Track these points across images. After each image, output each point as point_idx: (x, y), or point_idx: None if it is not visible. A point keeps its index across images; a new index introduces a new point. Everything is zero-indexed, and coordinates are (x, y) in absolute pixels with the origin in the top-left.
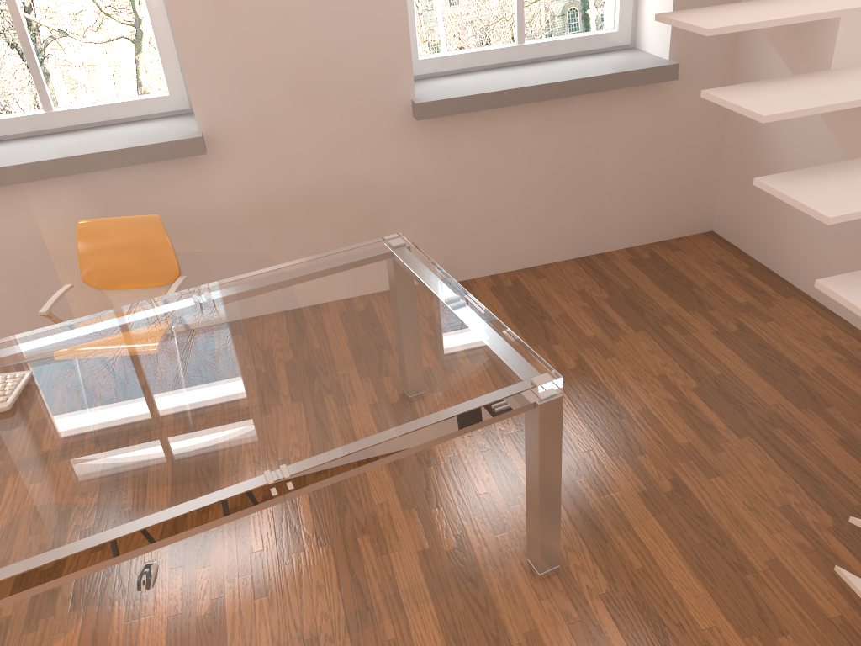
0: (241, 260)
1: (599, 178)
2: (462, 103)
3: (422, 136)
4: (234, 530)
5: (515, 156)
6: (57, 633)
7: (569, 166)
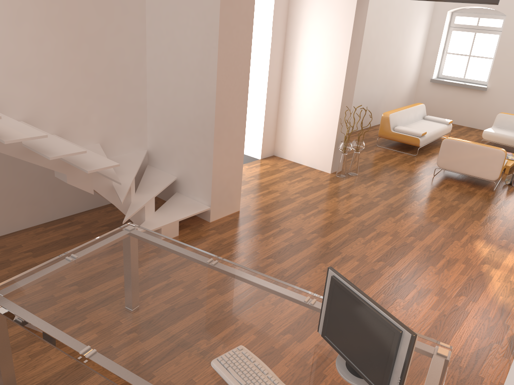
0: None
1: None
2: None
3: None
4: None
5: None
6: None
7: None
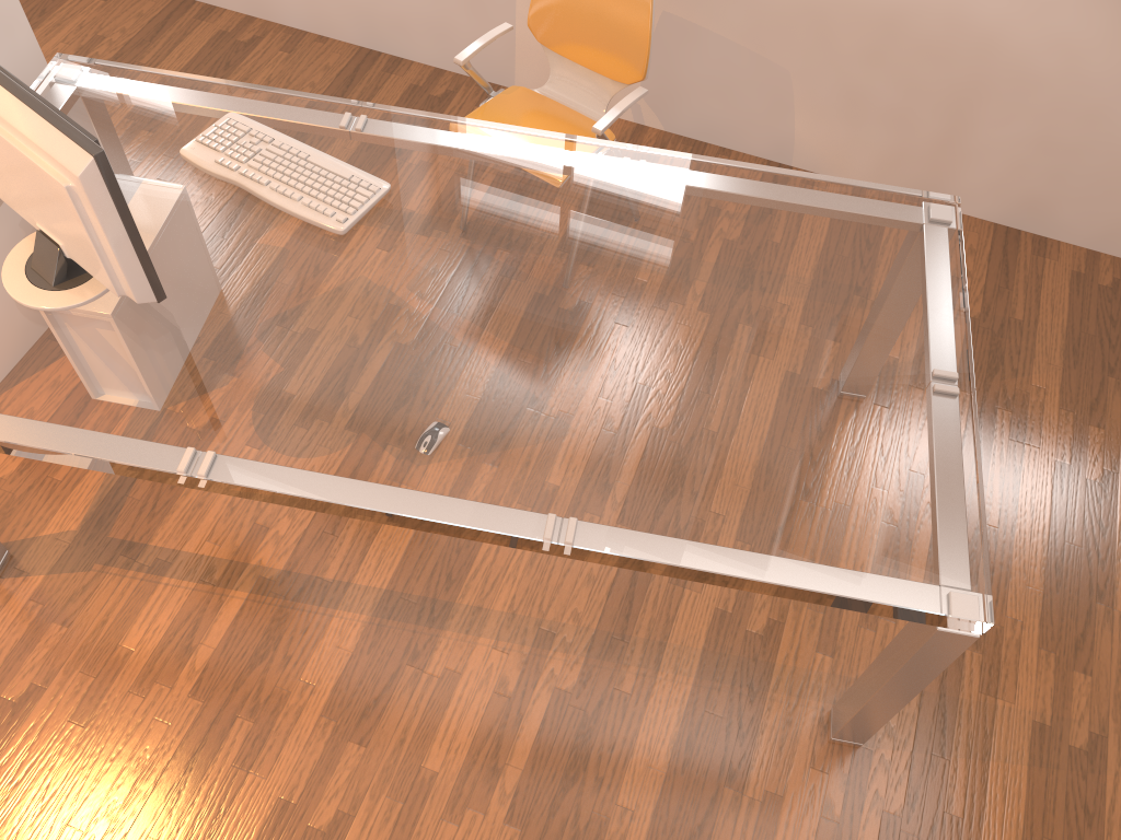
0: (748, 63)
1: None
2: None
3: None
4: None
5: None
6: None
7: None
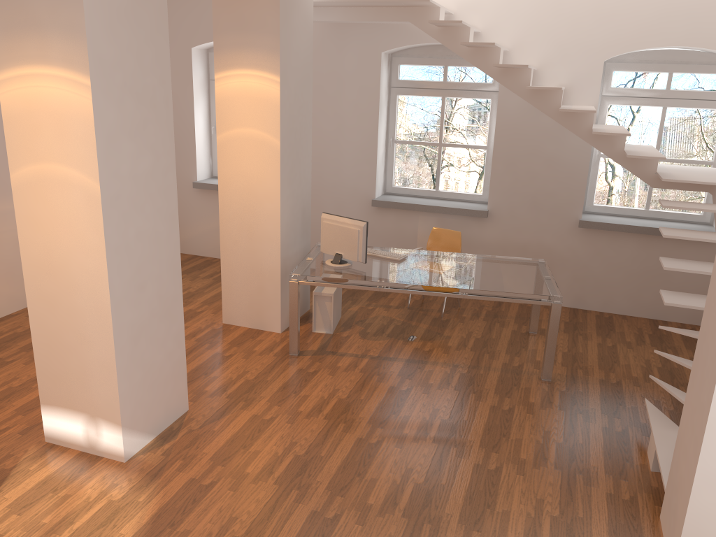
0: None
1: (670, 280)
2: (601, 225)
3: (580, 235)
4: (444, 339)
5: (624, 256)
6: (381, 339)
7: (654, 269)
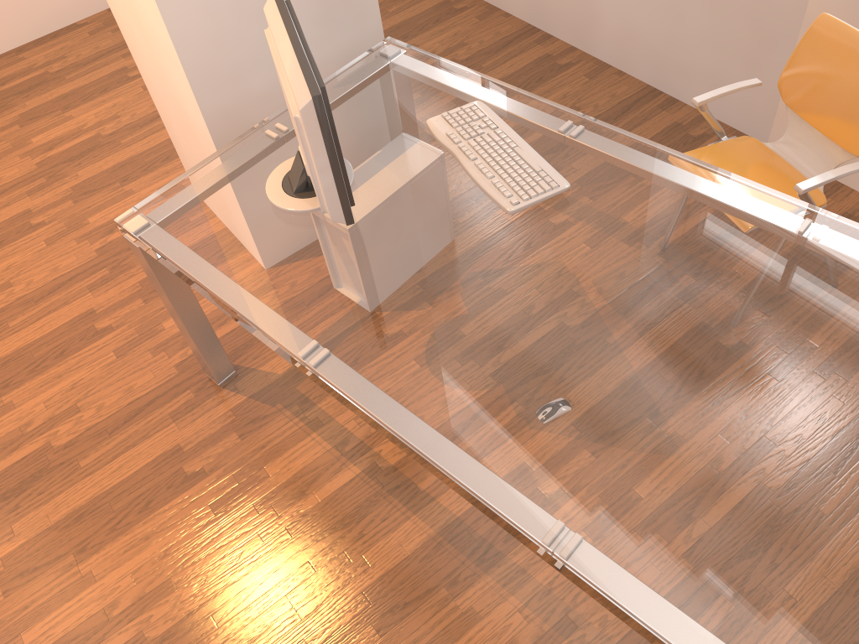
0: None
1: None
2: None
3: None
4: None
5: None
6: None
7: None
